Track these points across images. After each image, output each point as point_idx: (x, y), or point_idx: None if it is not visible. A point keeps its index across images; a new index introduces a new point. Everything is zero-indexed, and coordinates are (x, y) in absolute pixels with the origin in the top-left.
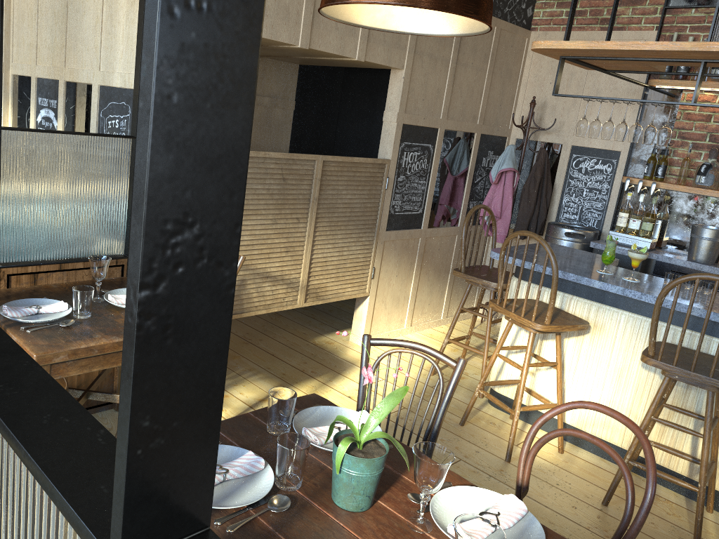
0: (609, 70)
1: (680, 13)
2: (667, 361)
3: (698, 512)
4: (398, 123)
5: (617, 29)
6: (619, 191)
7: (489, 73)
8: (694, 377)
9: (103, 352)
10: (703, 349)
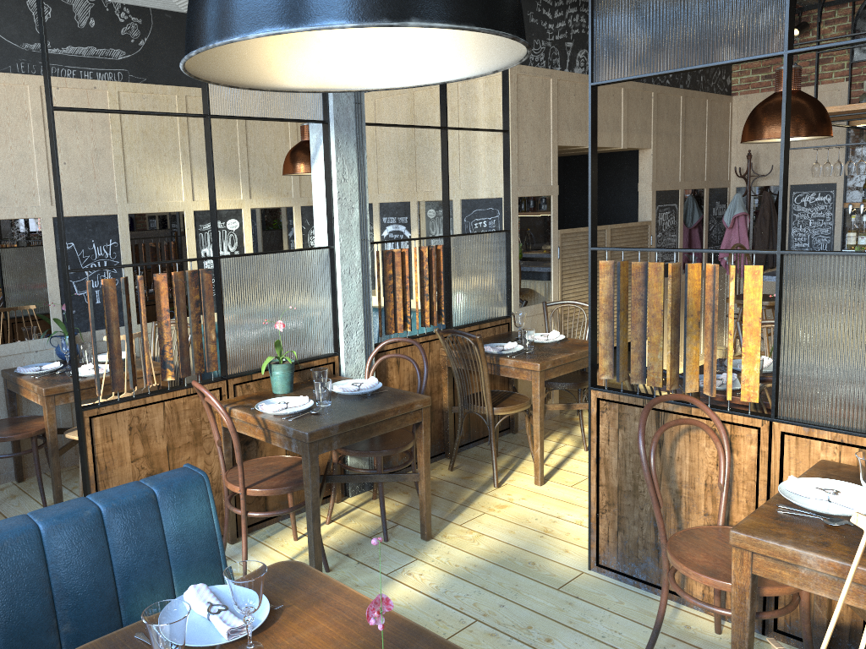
0: None
1: (865, 65)
2: None
3: None
4: (653, 191)
5: (811, 84)
6: (842, 216)
7: (708, 137)
8: None
9: (564, 362)
10: None
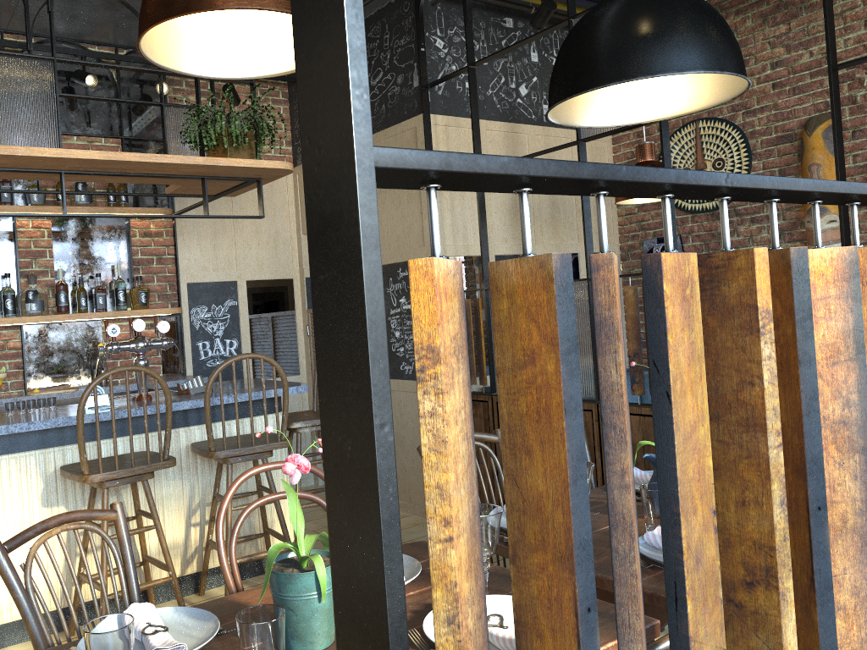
0: None
1: None
2: (105, 471)
3: (180, 597)
4: None
5: None
6: None
7: None
8: (138, 471)
9: None
10: (96, 455)
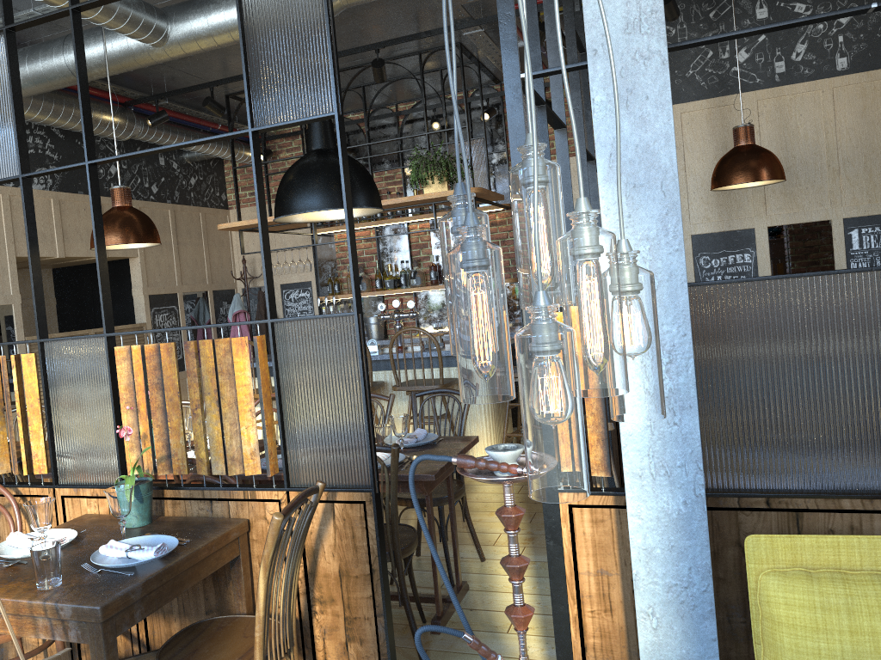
0: (276, 231)
1: None
2: None
3: None
4: (145, 295)
5: None
6: (319, 308)
7: (206, 245)
8: None
9: None
10: None
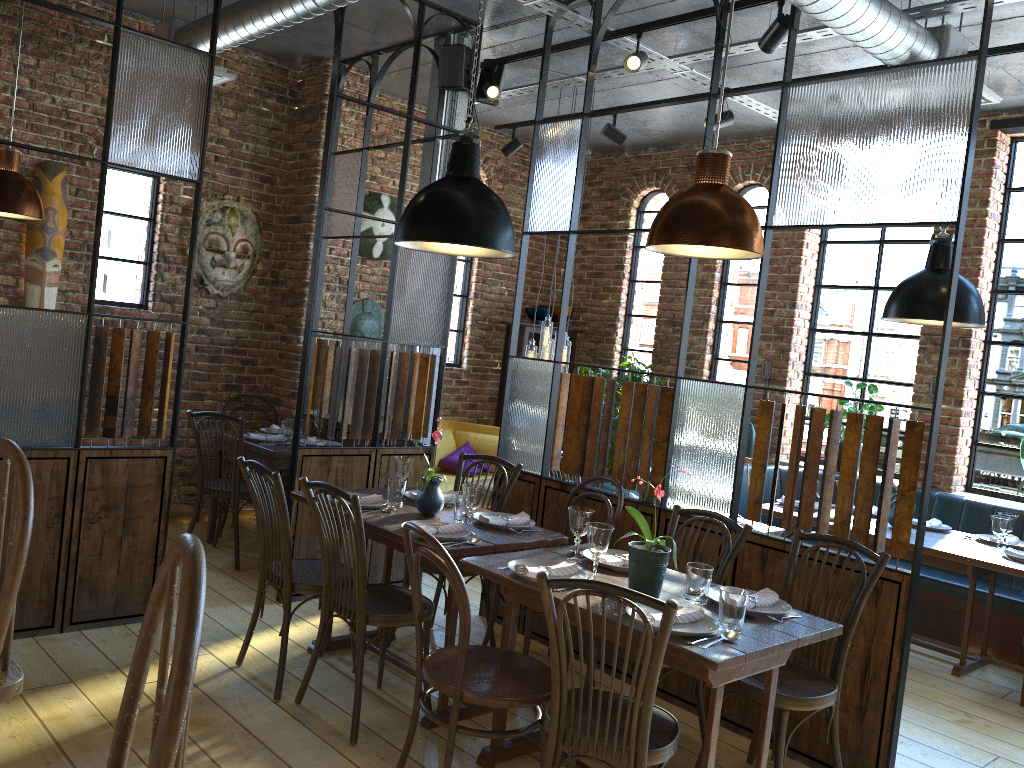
0: None
1: None
2: None
3: None
4: None
5: None
6: None
7: None
8: None
9: None
10: None
